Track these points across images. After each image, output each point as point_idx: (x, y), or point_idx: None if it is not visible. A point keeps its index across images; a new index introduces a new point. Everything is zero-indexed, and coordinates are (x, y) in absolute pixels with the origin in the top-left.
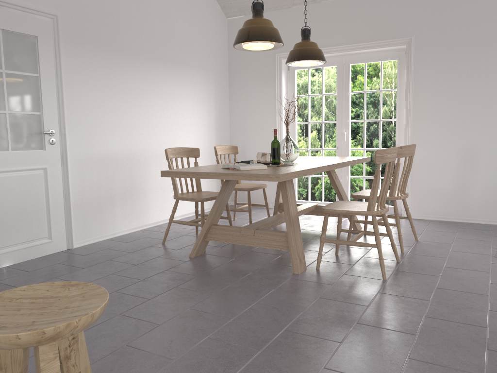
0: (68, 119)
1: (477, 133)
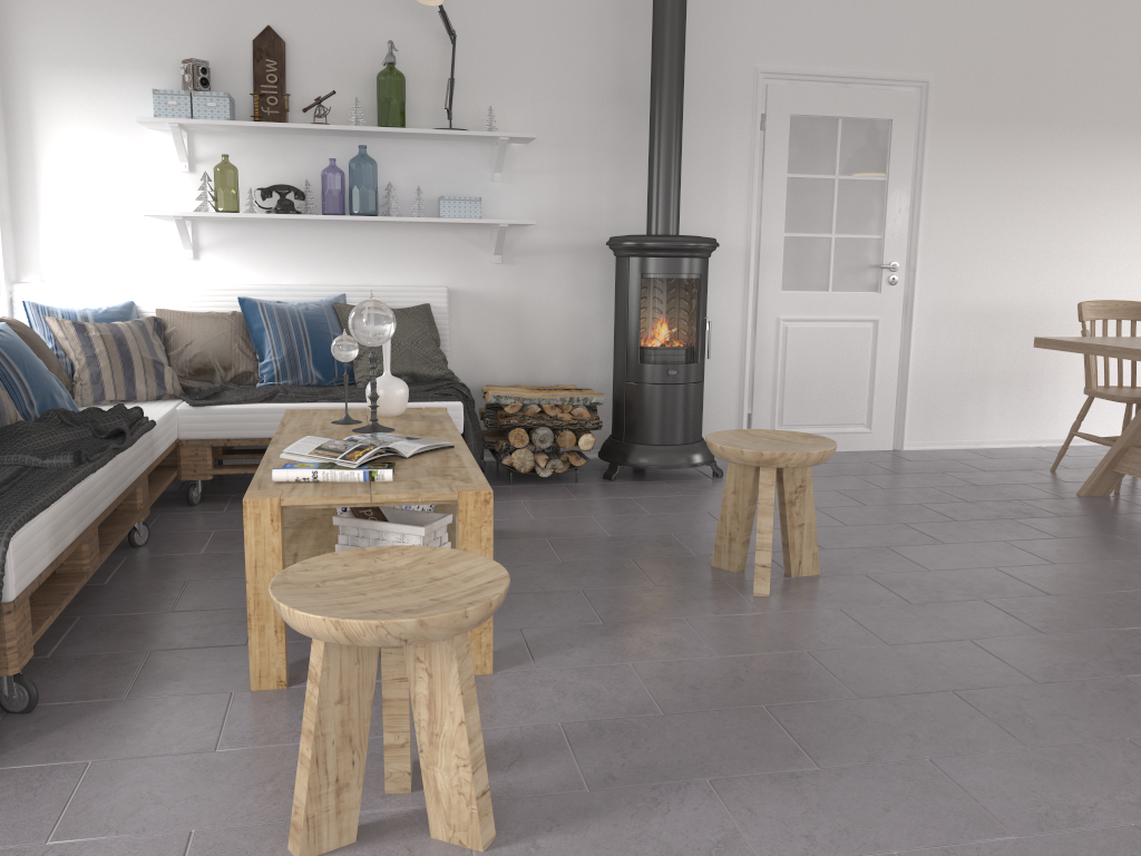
0: (923, 245)
1: None
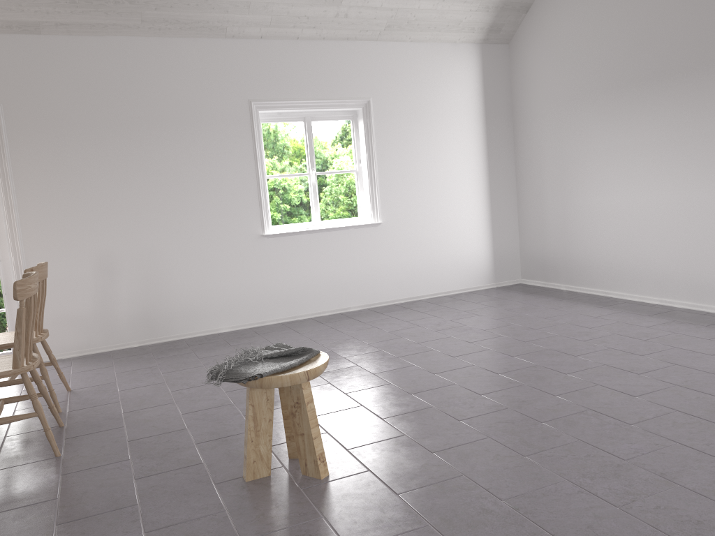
0: None
1: (111, 235)
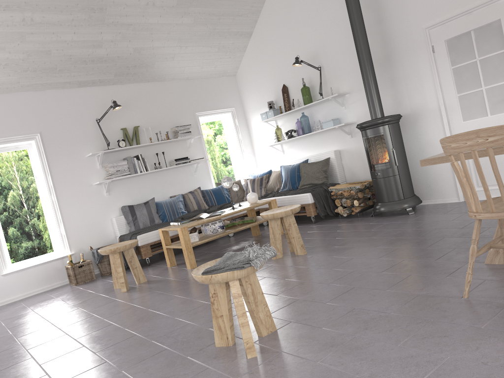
0: None
1: None
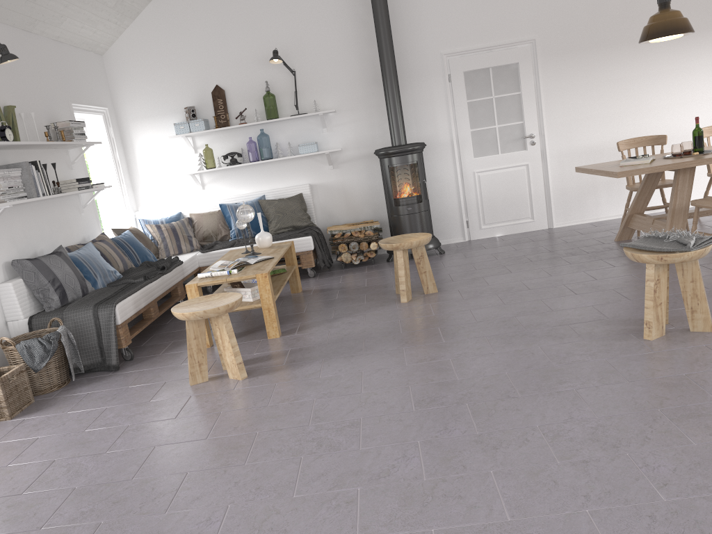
0: (546, 122)
1: None
